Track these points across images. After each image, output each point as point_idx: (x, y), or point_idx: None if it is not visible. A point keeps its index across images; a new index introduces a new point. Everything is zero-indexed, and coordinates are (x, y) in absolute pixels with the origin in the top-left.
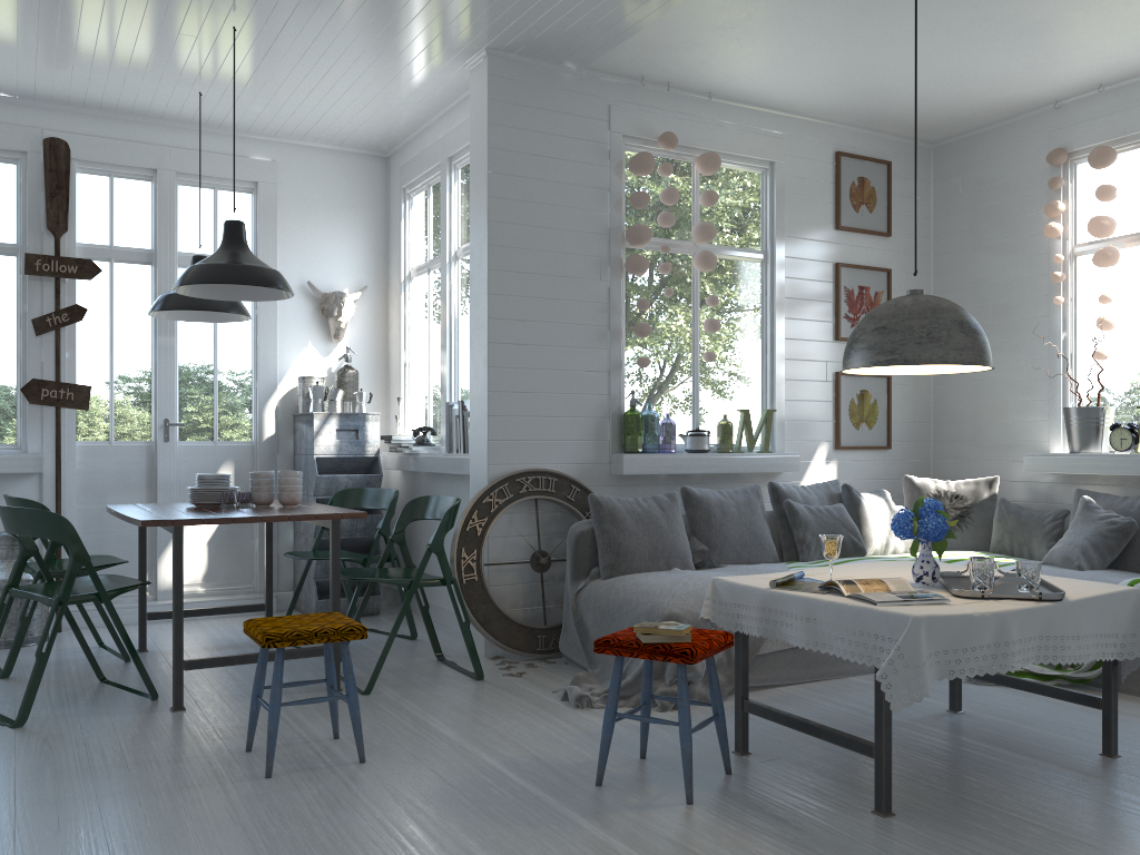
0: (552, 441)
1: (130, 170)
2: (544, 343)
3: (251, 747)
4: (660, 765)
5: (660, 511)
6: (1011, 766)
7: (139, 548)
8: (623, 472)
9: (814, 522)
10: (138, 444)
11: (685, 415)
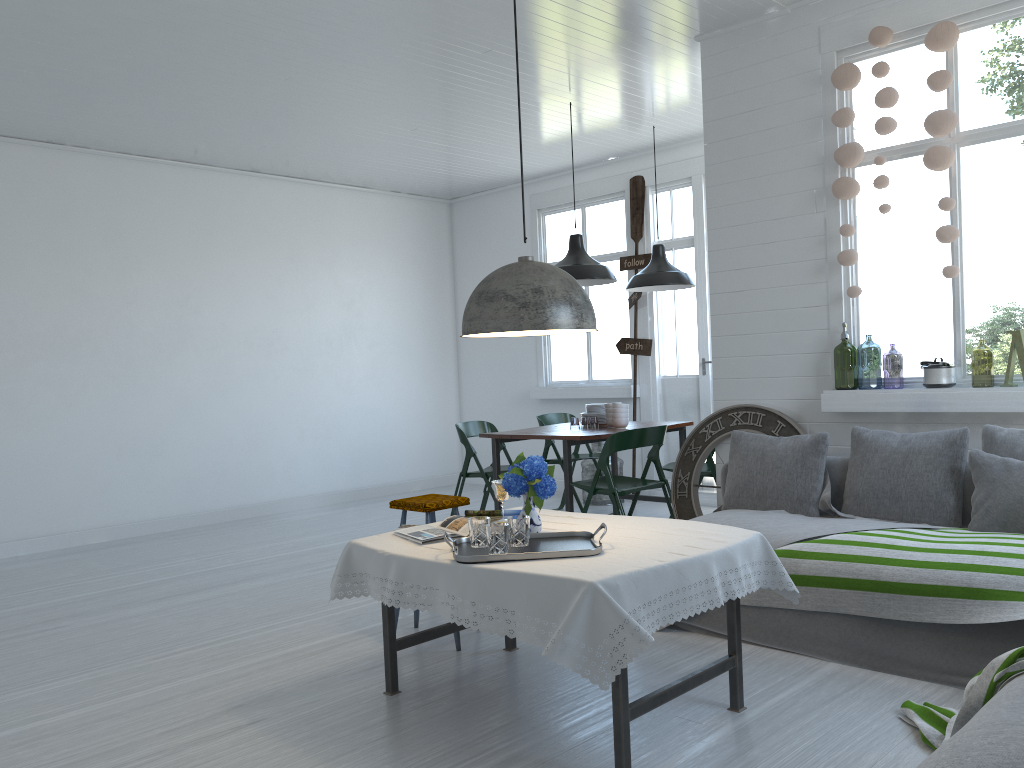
0: (770, 378)
1: (678, 182)
2: (760, 286)
3: None
4: (466, 634)
5: (788, 452)
6: (544, 731)
7: None
8: (821, 409)
9: (1000, 482)
10: (691, 377)
11: (942, 343)
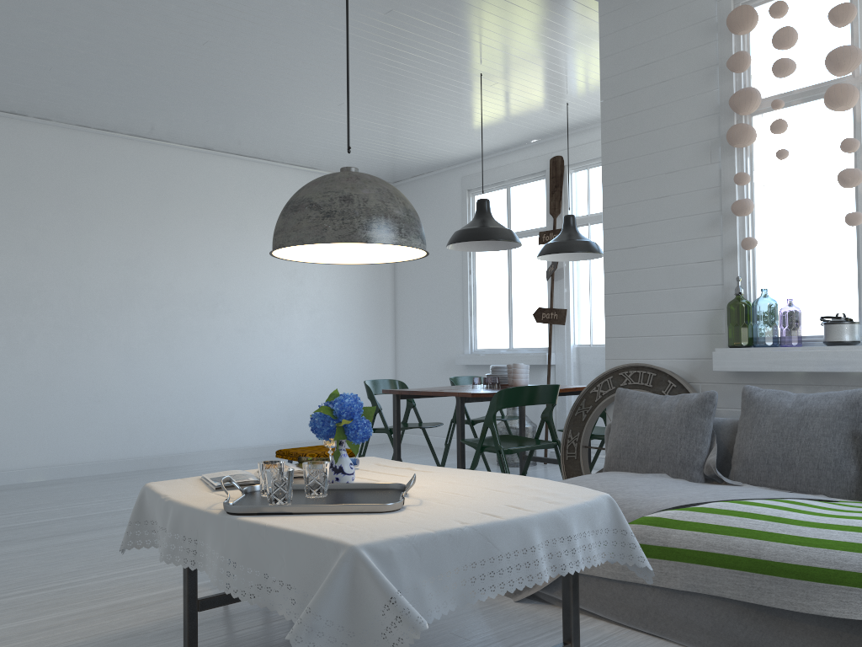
0: (662, 337)
1: (594, 161)
2: (653, 242)
3: None
4: None
5: (673, 411)
6: None
7: (518, 412)
8: (713, 368)
9: None
10: (604, 346)
11: (846, 298)
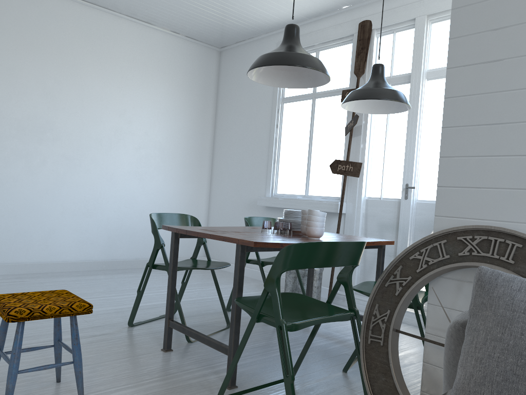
0: None
1: (402, 25)
2: None
3: (57, 379)
4: None
5: None
6: None
7: None
8: None
9: None
10: (393, 200)
11: None
